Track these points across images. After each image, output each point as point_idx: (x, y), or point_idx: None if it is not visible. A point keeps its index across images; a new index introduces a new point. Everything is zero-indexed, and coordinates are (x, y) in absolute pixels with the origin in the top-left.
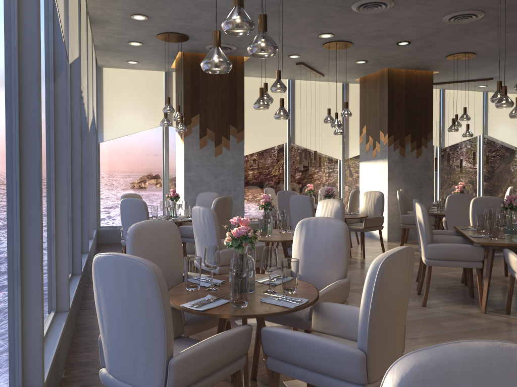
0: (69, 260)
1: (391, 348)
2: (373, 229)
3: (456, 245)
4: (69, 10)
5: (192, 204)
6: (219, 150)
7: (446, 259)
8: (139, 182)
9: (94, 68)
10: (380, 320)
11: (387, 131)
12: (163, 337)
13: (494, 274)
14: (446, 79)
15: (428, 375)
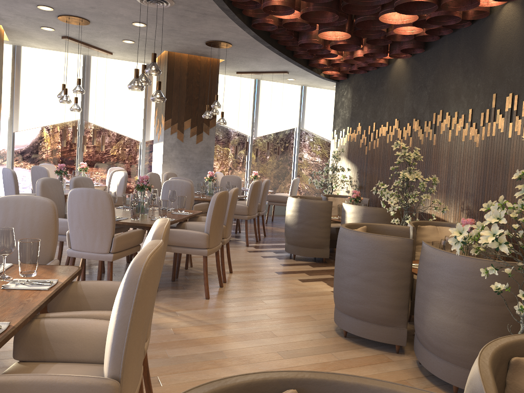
0: None
1: None
2: None
3: (59, 220)
4: None
5: None
6: None
7: None
8: None
9: None
10: None
11: (164, 114)
12: None
13: (181, 255)
14: (244, 68)
15: None
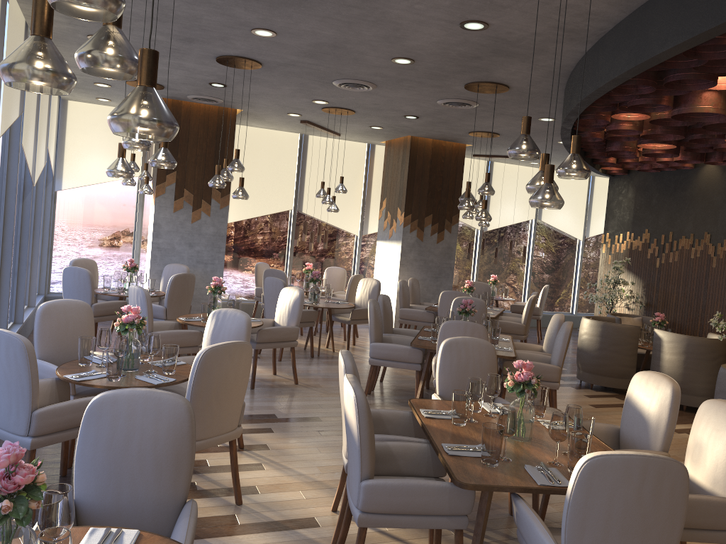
0: None
1: (217, 418)
2: (363, 321)
3: (396, 346)
4: None
5: (159, 276)
6: (197, 215)
7: (387, 359)
8: (103, 242)
9: (53, 104)
10: (203, 394)
11: (404, 209)
12: (29, 394)
13: None
14: (486, 152)
15: (106, 399)
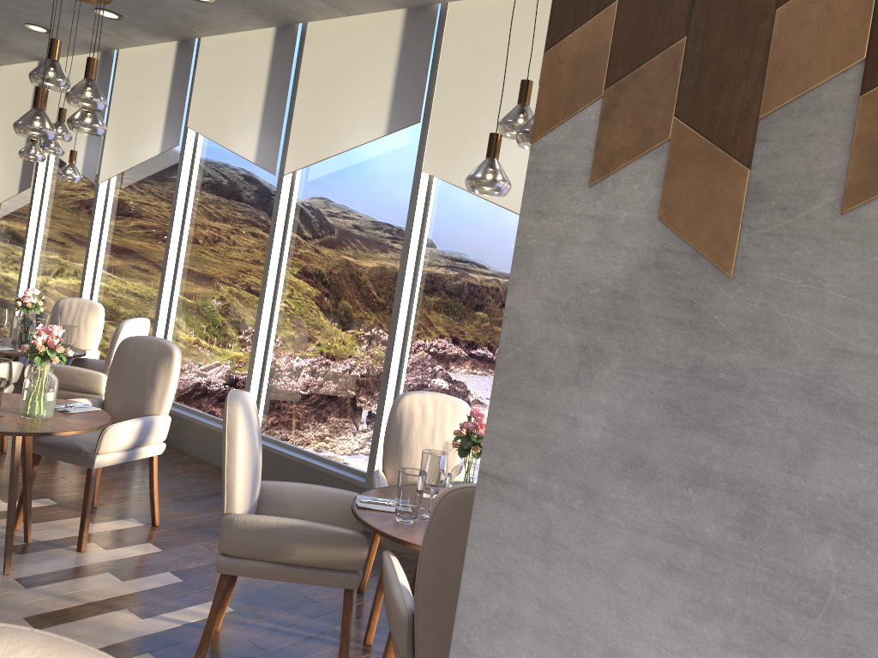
0: (368, 449)
1: None
2: None
3: None
4: (301, 114)
5: None
6: None
7: None
8: None
9: None
10: None
11: None
12: None
13: None
14: None
15: None
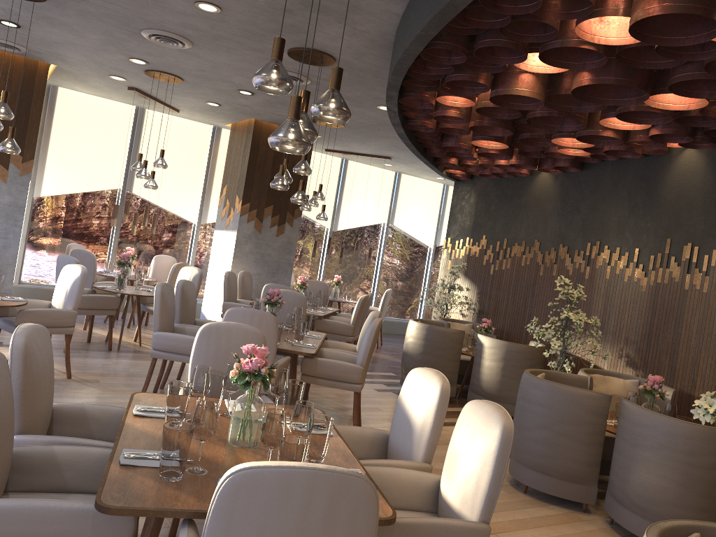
0: None
1: None
2: None
3: (183, 336)
4: None
5: None
6: None
7: (172, 352)
8: None
9: None
10: None
11: (242, 196)
12: None
13: None
14: (338, 147)
15: None
